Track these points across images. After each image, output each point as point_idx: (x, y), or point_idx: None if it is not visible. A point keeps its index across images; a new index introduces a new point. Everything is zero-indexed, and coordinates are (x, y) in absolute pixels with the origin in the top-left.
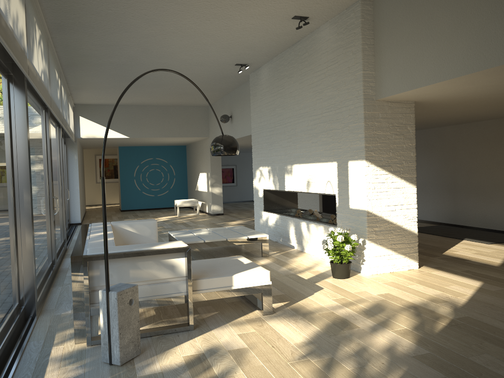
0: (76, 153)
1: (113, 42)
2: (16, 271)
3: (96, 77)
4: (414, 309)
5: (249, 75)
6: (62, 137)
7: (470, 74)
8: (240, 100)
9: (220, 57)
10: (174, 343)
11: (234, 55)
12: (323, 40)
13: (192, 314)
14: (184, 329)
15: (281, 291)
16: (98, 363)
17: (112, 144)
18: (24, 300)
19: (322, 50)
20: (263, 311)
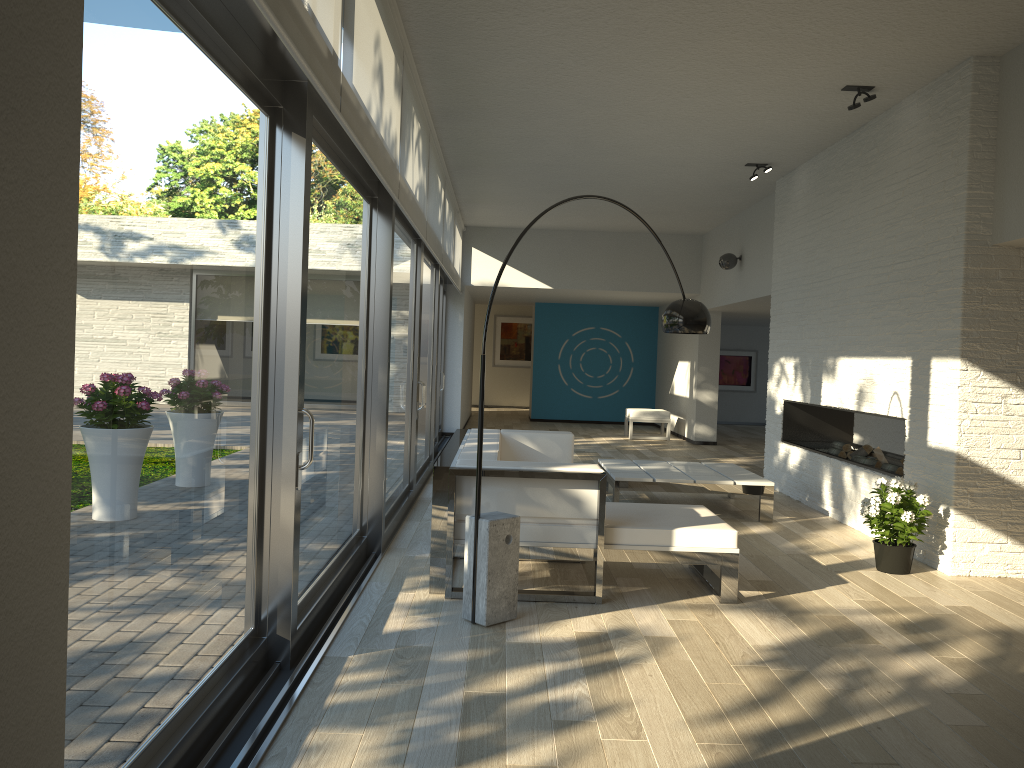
0: (461, 311)
1: (529, 133)
2: (360, 483)
3: (502, 185)
4: (1003, 636)
5: (776, 182)
6: (440, 284)
7: None
8: (758, 228)
9: (715, 153)
10: (568, 614)
11: (741, 150)
12: (905, 127)
13: (600, 578)
14: (587, 600)
15: (768, 575)
16: (456, 619)
17: (524, 298)
18: (367, 527)
19: (902, 146)
20: (720, 596)
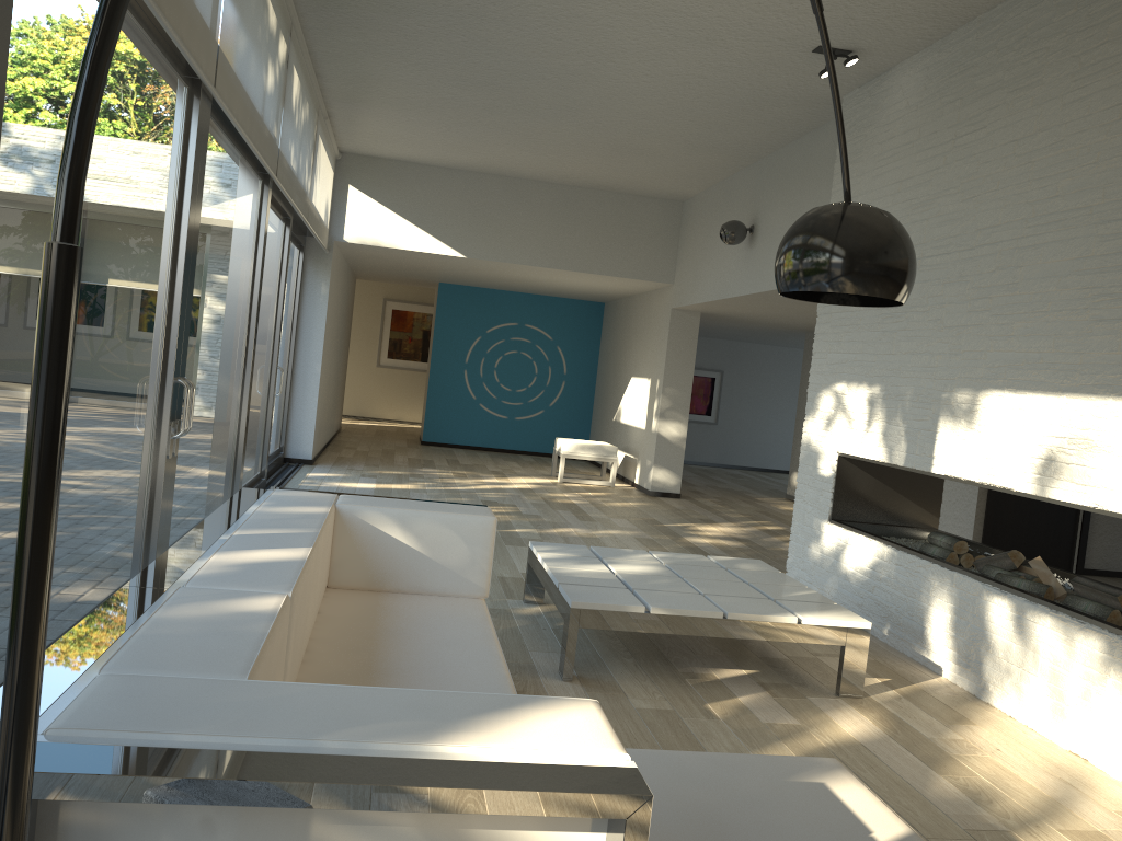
0: (325, 279)
1: None
2: None
3: (395, 60)
4: None
5: (843, 97)
6: (286, 225)
7: None
8: (790, 182)
9: (776, 12)
10: None
11: (826, 7)
12: None
13: None
14: None
15: None
16: None
17: (424, 273)
18: None
19: None
20: None
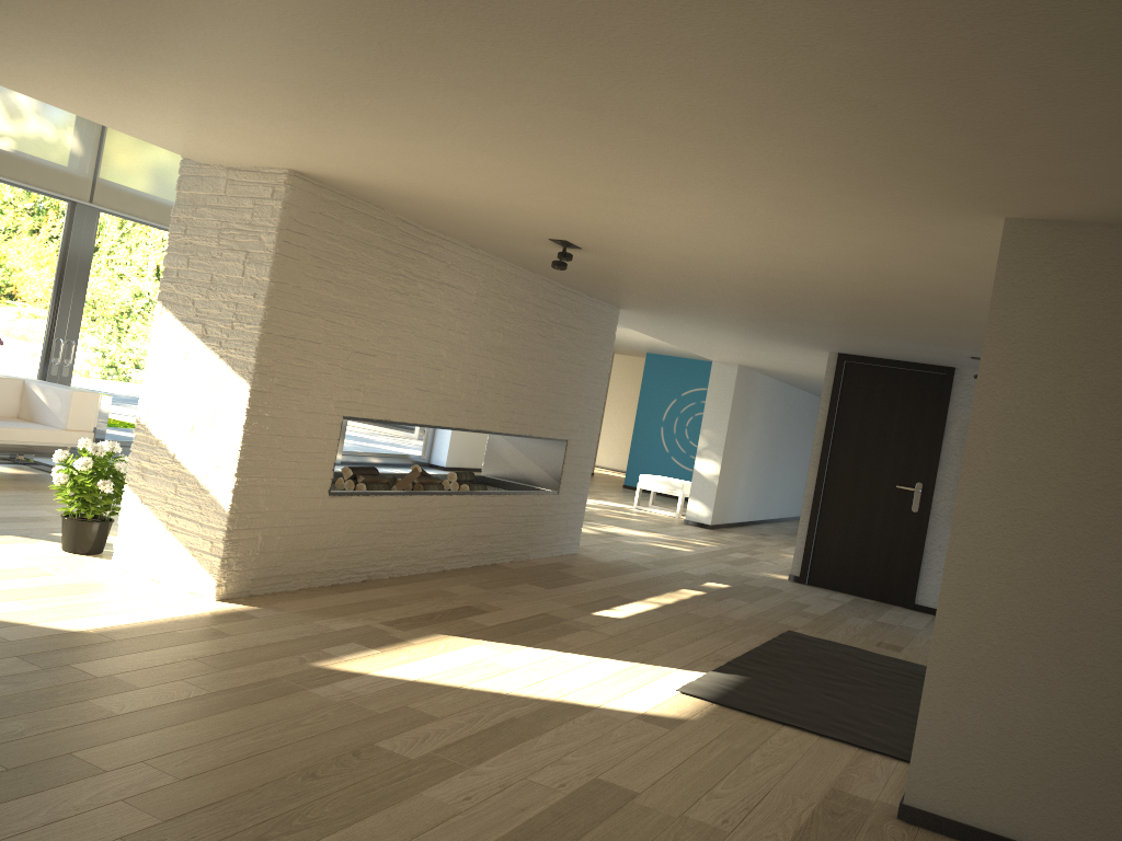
0: None
1: None
2: None
3: None
4: None
5: None
6: None
7: None
8: None
9: None
10: None
11: None
12: None
13: None
14: None
15: None
16: None
17: None
18: None
19: None
20: None
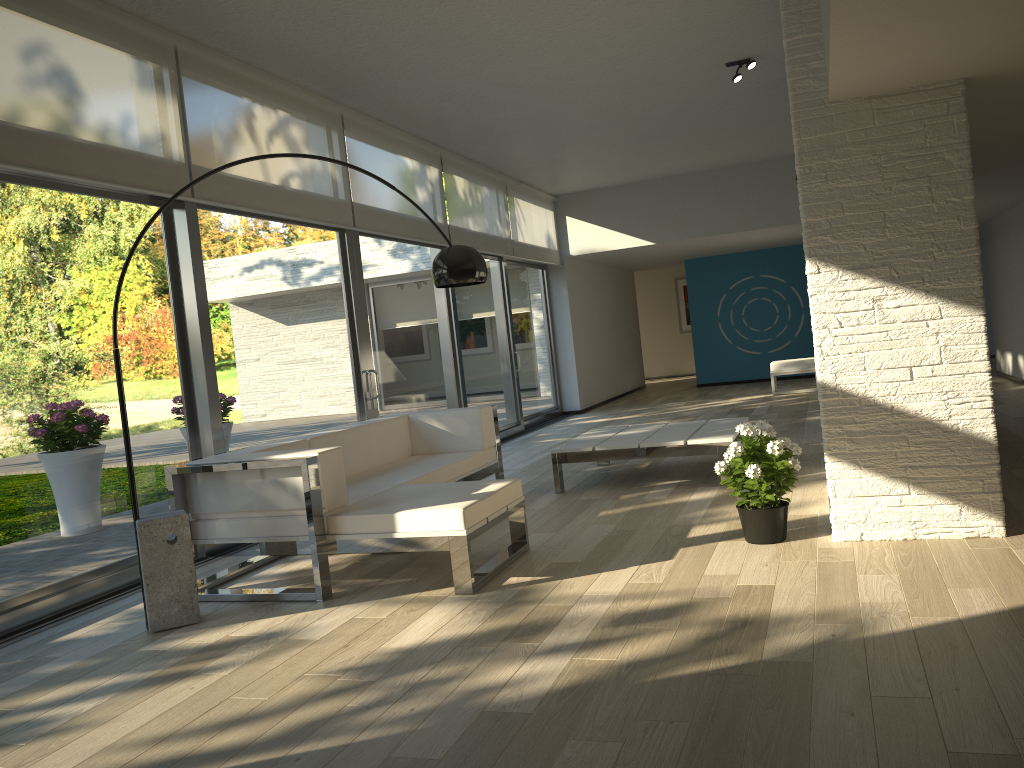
0: (564, 284)
1: (446, 91)
2: None
3: (516, 148)
4: (732, 627)
5: None
6: (501, 262)
7: (837, 4)
8: None
9: (670, 62)
10: (262, 615)
11: (692, 51)
12: None
13: (317, 573)
14: (308, 597)
15: (587, 555)
16: (145, 625)
17: (661, 258)
18: None
19: None
20: (454, 586)
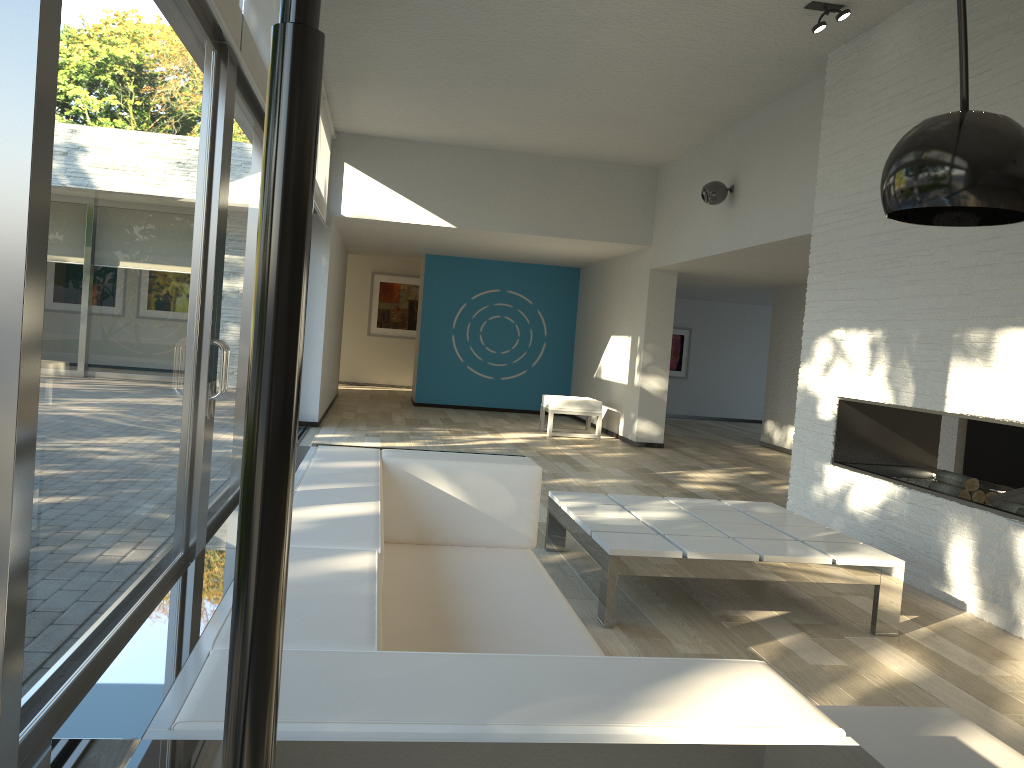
0: (325, 252)
1: None
2: None
3: (394, 36)
4: None
5: (828, 54)
6: None
7: None
8: (771, 141)
9: None
10: None
11: None
12: None
13: None
14: None
15: None
16: None
17: (413, 245)
18: None
19: None
20: None
